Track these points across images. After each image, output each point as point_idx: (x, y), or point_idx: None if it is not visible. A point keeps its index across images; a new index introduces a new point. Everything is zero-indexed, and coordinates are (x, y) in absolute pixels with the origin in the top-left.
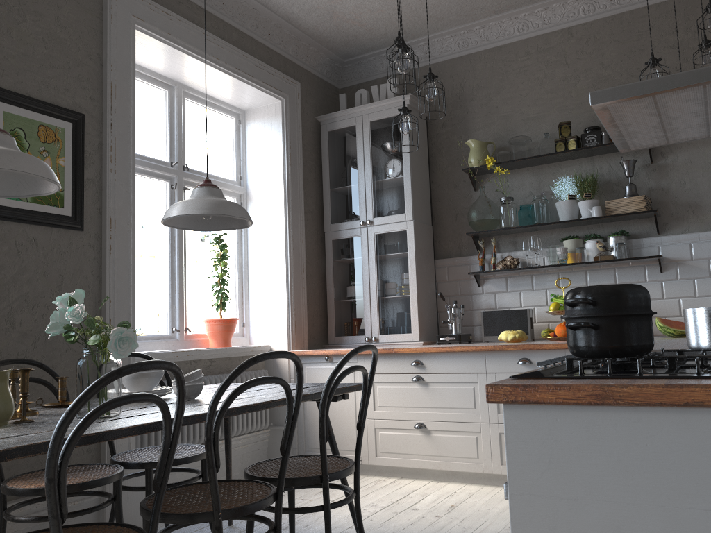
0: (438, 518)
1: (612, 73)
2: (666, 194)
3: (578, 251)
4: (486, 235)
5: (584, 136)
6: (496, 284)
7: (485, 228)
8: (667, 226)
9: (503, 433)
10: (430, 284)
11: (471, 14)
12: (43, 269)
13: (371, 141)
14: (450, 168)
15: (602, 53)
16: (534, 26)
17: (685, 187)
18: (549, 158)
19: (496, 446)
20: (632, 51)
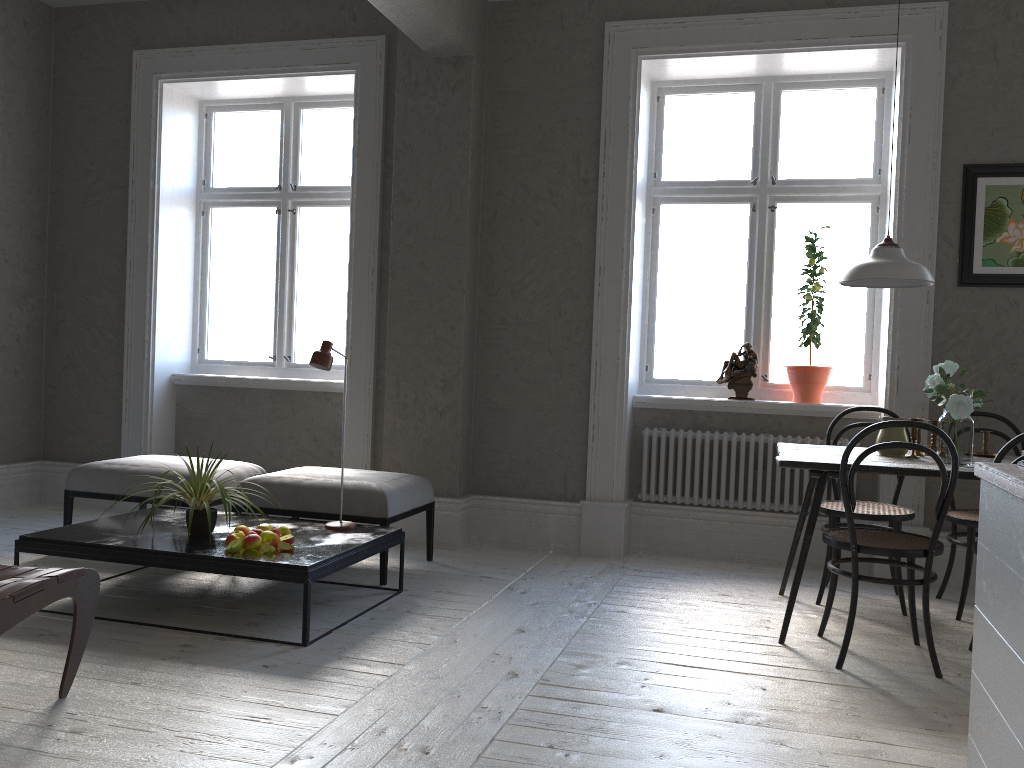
0: None
1: None
2: None
3: None
4: None
5: None
6: None
7: None
8: None
9: None
10: None
11: None
12: (1023, 330)
13: None
14: None
15: None
16: None
17: None
18: None
19: None
20: None
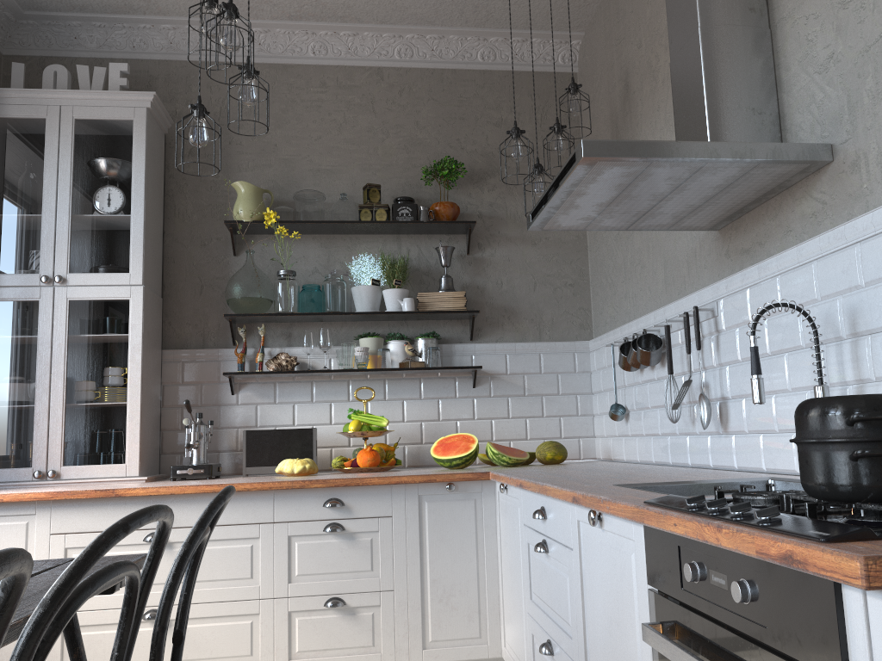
0: None
1: (429, 137)
2: (481, 294)
3: (381, 353)
4: (250, 321)
5: (397, 207)
6: (260, 391)
7: (254, 310)
8: (481, 332)
9: (294, 611)
10: (156, 387)
11: (258, 8)
12: None
13: (74, 151)
14: (198, 217)
15: (418, 110)
16: (336, 53)
17: (502, 288)
18: (350, 227)
19: (283, 632)
20: (453, 117)
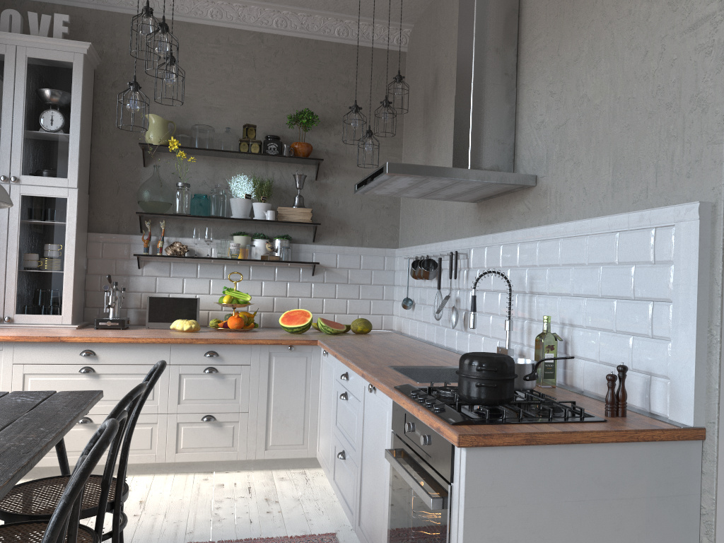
0: (139, 517)
1: (294, 90)
2: (323, 209)
3: (249, 248)
4: (154, 216)
5: (267, 143)
6: (159, 268)
7: (158, 210)
8: (321, 236)
9: (181, 422)
10: (83, 261)
11: None
12: None
13: (26, 82)
14: (117, 135)
15: (287, 68)
16: (229, 18)
17: (338, 206)
18: (231, 154)
19: (173, 436)
20: (313, 76)
